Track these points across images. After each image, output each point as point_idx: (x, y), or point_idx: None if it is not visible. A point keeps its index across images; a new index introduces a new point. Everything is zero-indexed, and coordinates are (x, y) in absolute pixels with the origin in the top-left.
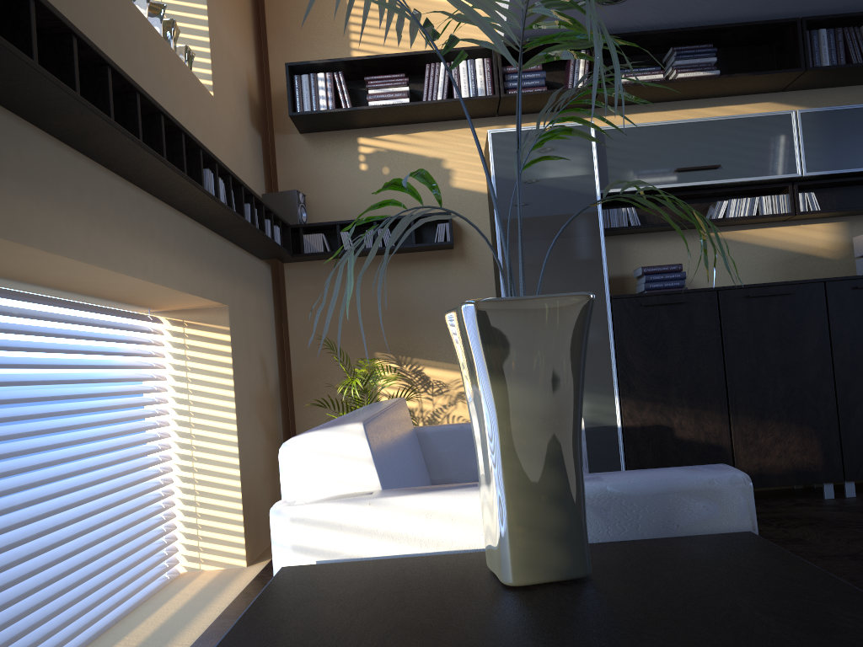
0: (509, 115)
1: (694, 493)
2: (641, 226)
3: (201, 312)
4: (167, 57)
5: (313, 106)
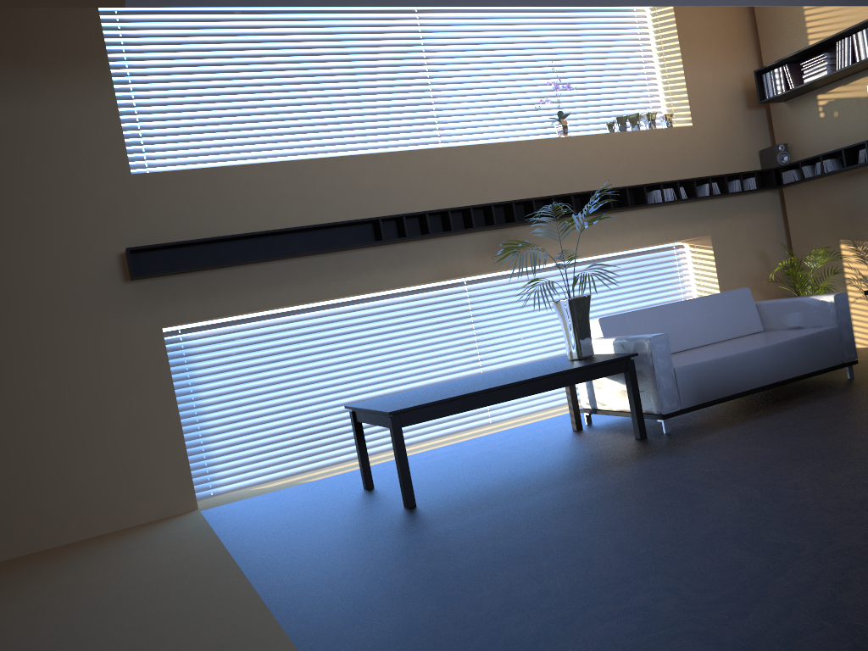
0: None
1: (639, 342)
2: None
3: (700, 239)
4: (641, 137)
5: (773, 92)
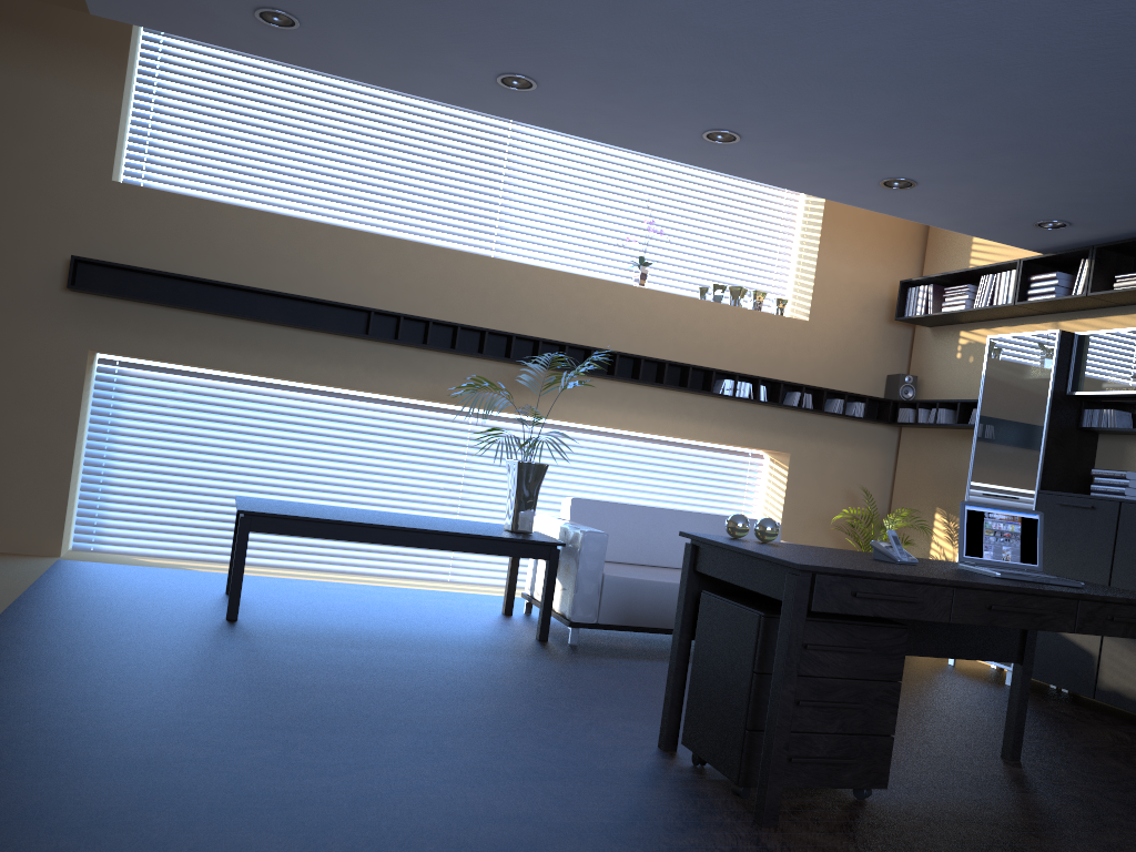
0: (1061, 312)
1: (576, 533)
2: (1114, 428)
3: (780, 455)
4: (736, 315)
5: (912, 312)
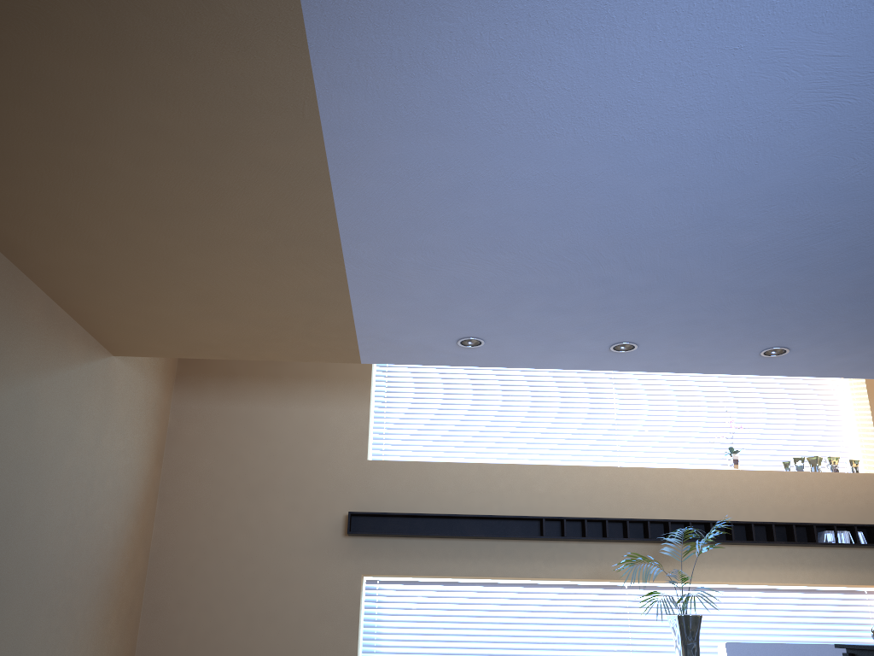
0: None
1: None
2: None
3: None
4: (819, 478)
5: None
